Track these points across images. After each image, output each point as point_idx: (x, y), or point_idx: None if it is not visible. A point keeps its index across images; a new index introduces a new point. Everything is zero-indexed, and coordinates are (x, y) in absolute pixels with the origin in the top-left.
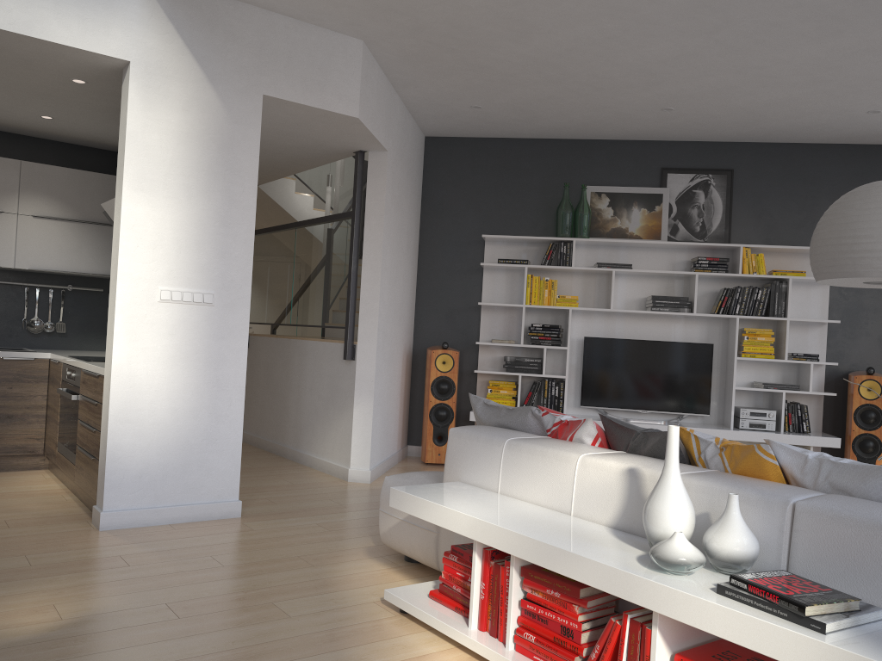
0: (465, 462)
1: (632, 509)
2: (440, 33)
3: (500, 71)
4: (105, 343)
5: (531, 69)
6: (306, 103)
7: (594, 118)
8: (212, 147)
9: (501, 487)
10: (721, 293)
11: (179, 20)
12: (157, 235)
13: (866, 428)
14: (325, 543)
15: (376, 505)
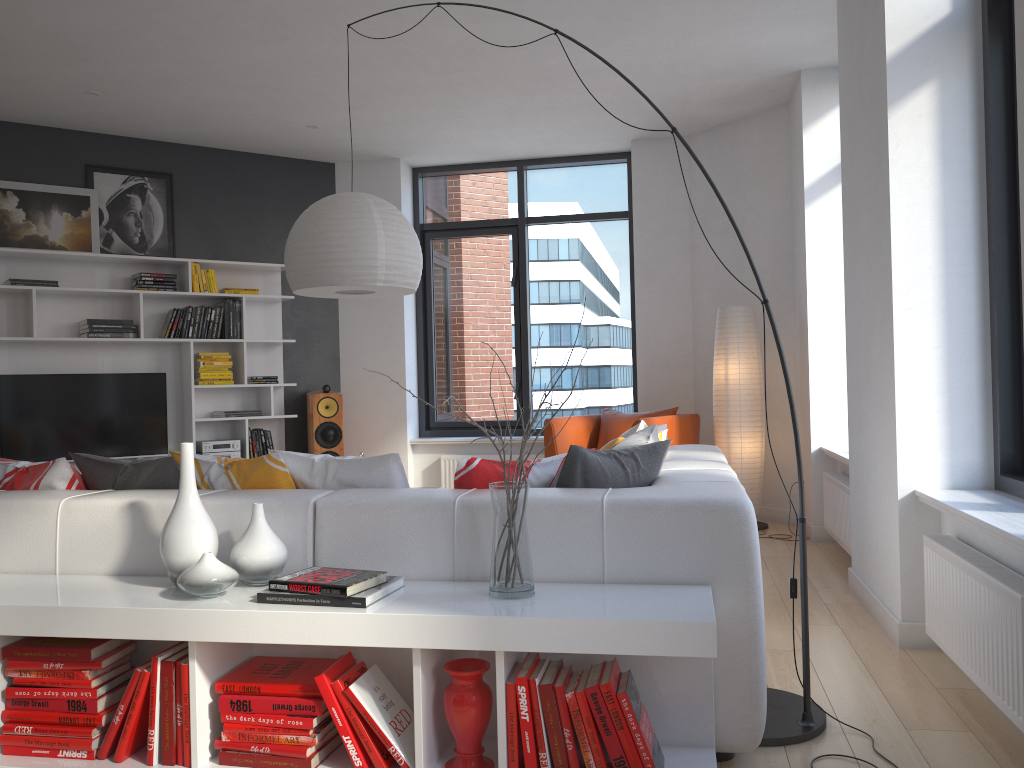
0: None
1: (139, 548)
2: None
3: None
4: None
5: None
6: None
7: None
8: None
9: None
10: (171, 314)
11: None
12: None
13: (327, 446)
14: None
15: None
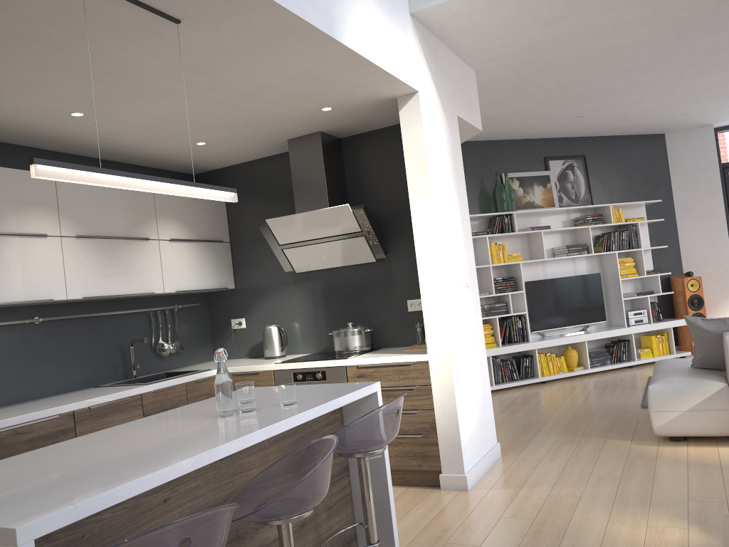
0: None
1: None
2: (537, 66)
3: (527, 92)
4: (205, 355)
5: (548, 91)
6: (468, 121)
7: (527, 124)
8: (450, 159)
9: None
10: (600, 237)
11: (427, 56)
12: (446, 235)
13: (695, 309)
14: (606, 449)
15: (533, 425)
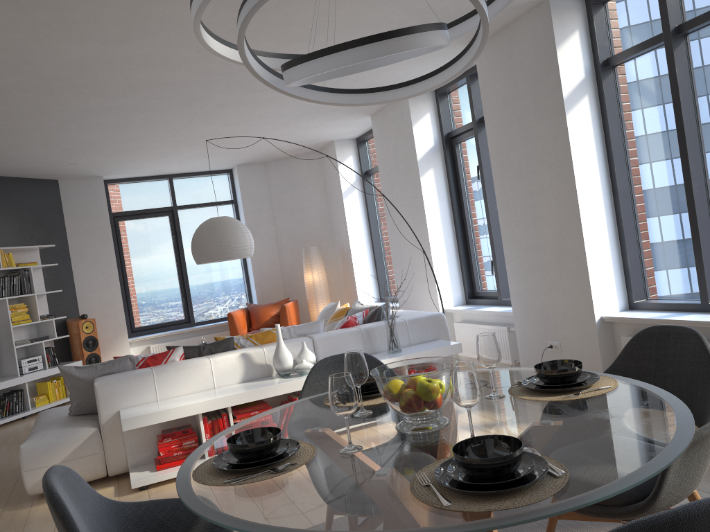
0: (122, 396)
1: (250, 370)
2: None
3: None
4: None
5: None
6: None
7: None
8: None
9: (160, 397)
10: None
11: None
12: None
13: (91, 350)
14: None
15: None
